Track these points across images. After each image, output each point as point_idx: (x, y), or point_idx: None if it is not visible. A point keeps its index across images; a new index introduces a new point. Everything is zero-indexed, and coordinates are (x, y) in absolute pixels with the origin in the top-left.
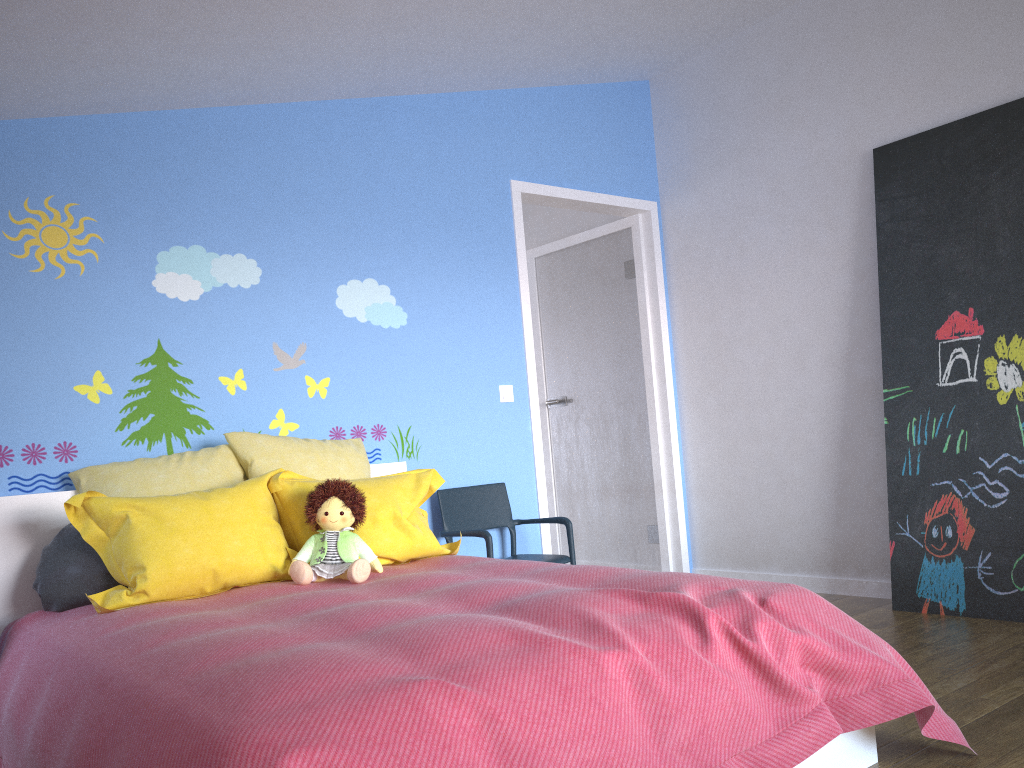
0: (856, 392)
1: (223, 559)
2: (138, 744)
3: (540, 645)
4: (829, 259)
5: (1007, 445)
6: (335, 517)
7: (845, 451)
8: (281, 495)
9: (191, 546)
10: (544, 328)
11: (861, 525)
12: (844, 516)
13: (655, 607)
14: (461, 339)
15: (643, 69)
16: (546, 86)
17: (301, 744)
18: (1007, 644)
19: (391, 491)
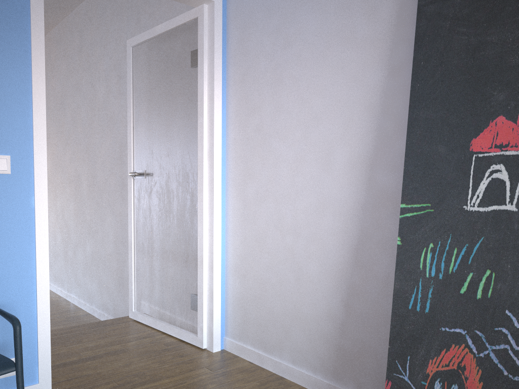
0: (375, 200)
1: None
2: None
3: None
4: (365, 51)
5: None
6: None
7: (358, 261)
8: None
9: None
10: (135, 109)
11: (364, 340)
12: (350, 327)
13: None
14: None
15: None
16: None
17: None
18: None
19: None
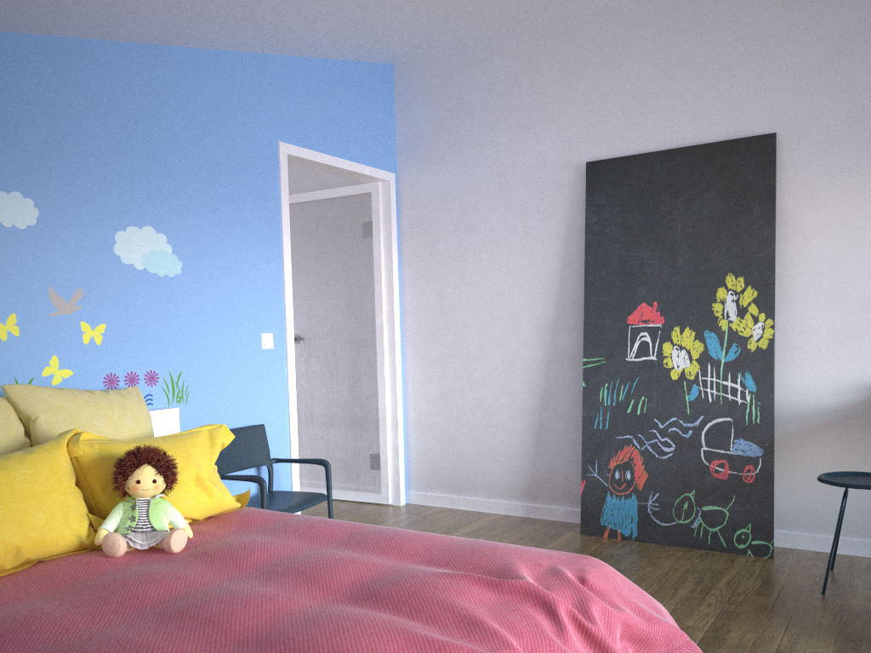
0: (557, 356)
1: (27, 534)
2: None
3: (441, 652)
4: (543, 246)
5: (676, 411)
6: (148, 485)
7: (545, 403)
8: (81, 459)
9: None
10: None
11: (554, 463)
12: (541, 455)
13: (508, 594)
14: (230, 289)
15: (394, 56)
16: (312, 57)
17: None
18: (679, 569)
19: (191, 451)
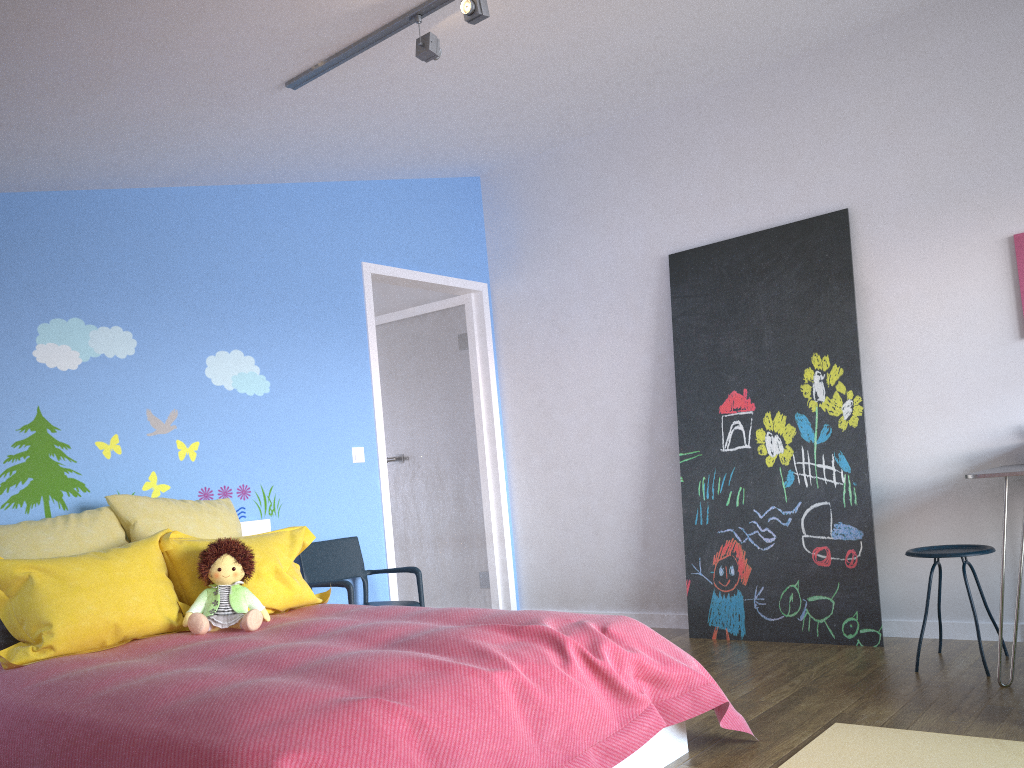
0: (657, 454)
1: (124, 614)
2: (126, 766)
3: (445, 669)
4: (634, 342)
5: (774, 499)
6: (228, 572)
7: (649, 504)
8: (171, 553)
9: (94, 603)
10: (382, 391)
11: (663, 567)
12: (649, 559)
13: (525, 637)
14: (318, 405)
15: (477, 169)
16: (393, 179)
17: (288, 749)
18: (777, 659)
19: (271, 547)
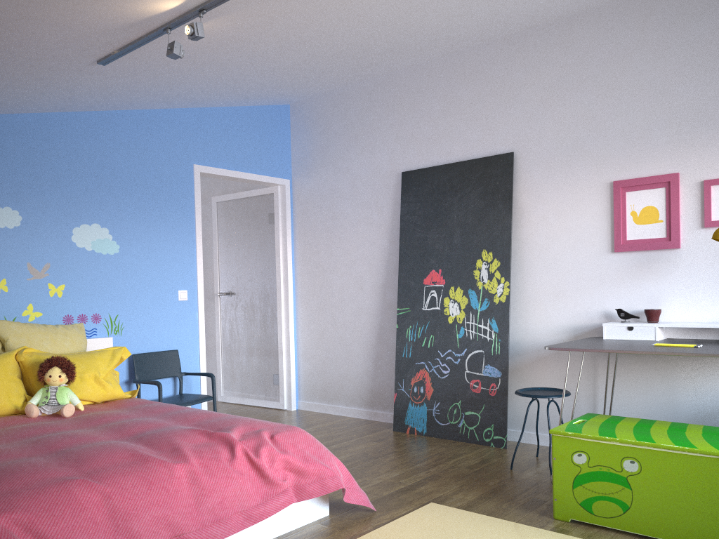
0: (387, 307)
1: None
2: None
3: (144, 460)
4: (378, 229)
5: (451, 345)
6: (56, 378)
7: (380, 339)
8: (24, 363)
9: None
10: (220, 247)
11: (385, 382)
12: (377, 376)
13: (214, 439)
14: (155, 262)
15: (284, 100)
16: (221, 106)
17: (6, 510)
18: (434, 452)
19: (95, 361)
